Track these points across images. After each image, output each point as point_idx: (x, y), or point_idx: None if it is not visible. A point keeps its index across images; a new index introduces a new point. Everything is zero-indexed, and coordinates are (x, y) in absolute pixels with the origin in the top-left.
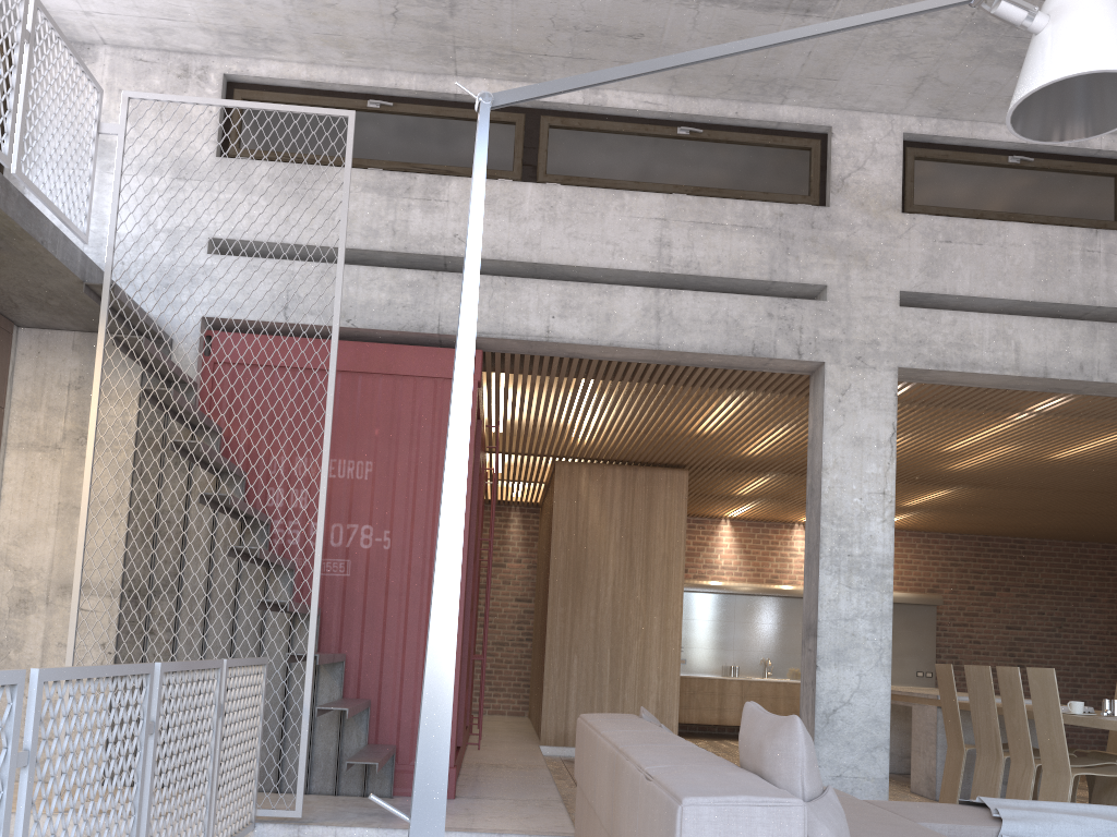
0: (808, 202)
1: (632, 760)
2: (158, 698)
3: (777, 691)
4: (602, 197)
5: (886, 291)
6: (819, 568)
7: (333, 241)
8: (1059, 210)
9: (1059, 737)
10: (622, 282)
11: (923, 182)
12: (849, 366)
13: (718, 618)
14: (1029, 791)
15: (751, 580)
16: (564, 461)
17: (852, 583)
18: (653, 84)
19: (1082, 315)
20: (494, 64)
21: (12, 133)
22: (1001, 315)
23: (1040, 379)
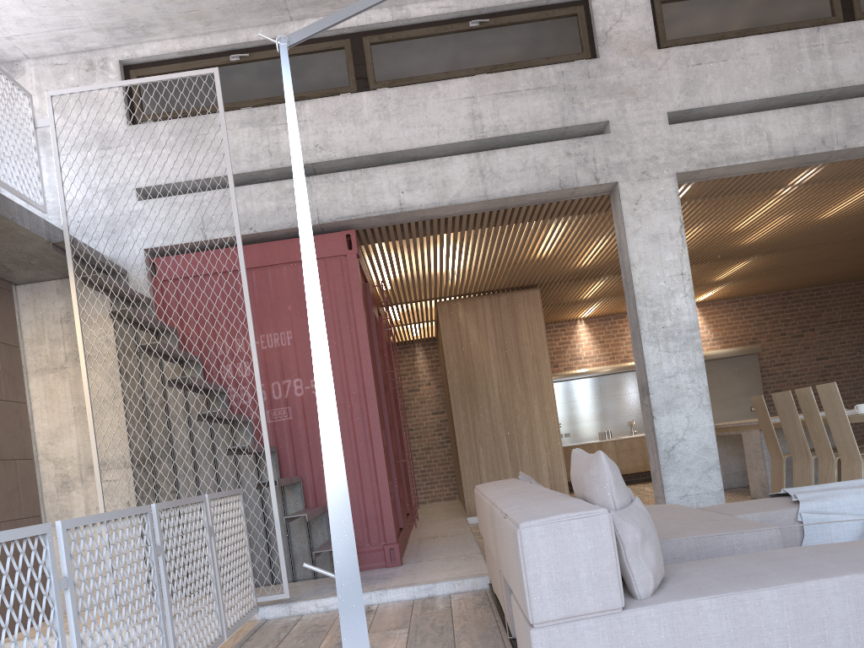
0: (582, 57)
1: (498, 507)
2: (159, 528)
3: (643, 443)
4: (421, 91)
5: (656, 115)
6: (642, 342)
7: (226, 170)
8: (785, 18)
9: (848, 433)
10: (450, 154)
11: (671, 20)
12: (637, 181)
13: (588, 397)
14: (834, 479)
15: (608, 363)
16: (443, 301)
17: (669, 348)
18: None
19: (818, 99)
20: (318, 5)
21: None
22: (752, 114)
23: (791, 158)
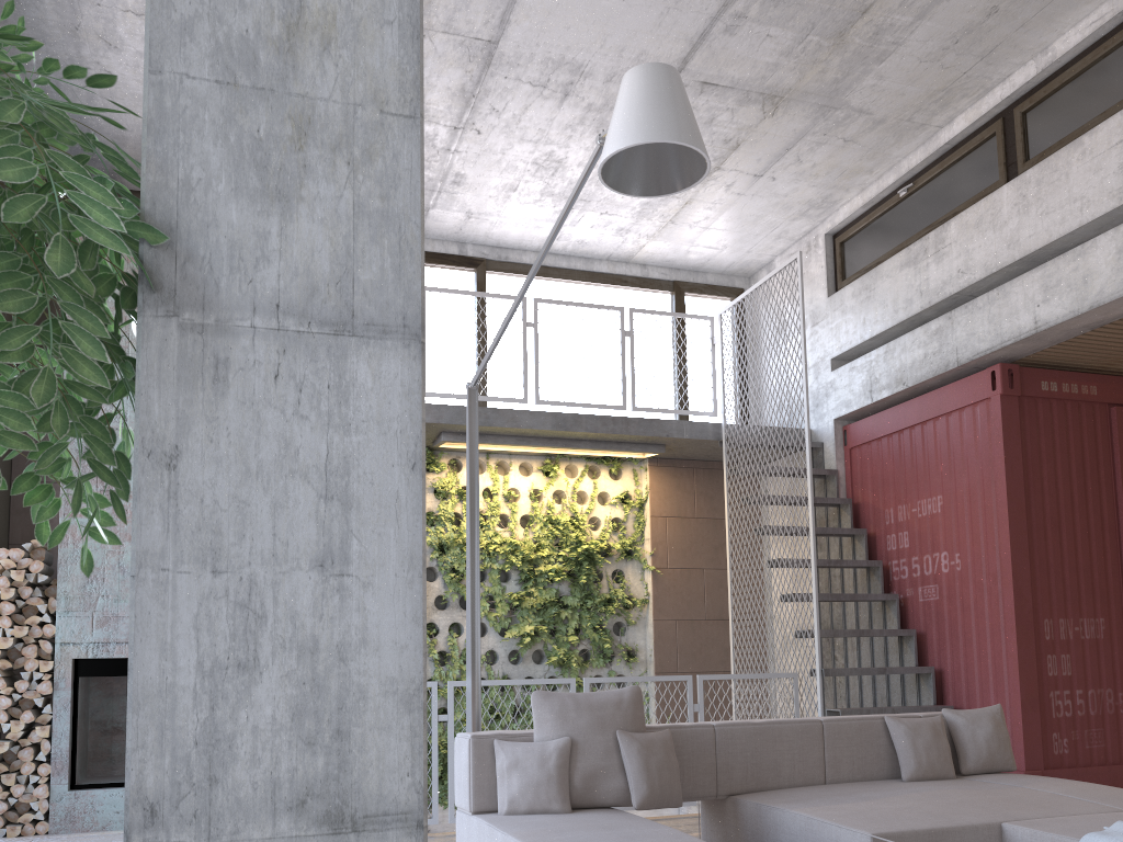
0: None
1: None
2: None
3: None
4: (1064, 156)
5: None
6: None
7: (888, 323)
8: None
9: None
10: None
11: None
12: None
13: None
14: None
15: None
16: None
17: None
18: (1081, 6)
19: None
20: (948, 104)
21: (624, 391)
22: None
23: None
